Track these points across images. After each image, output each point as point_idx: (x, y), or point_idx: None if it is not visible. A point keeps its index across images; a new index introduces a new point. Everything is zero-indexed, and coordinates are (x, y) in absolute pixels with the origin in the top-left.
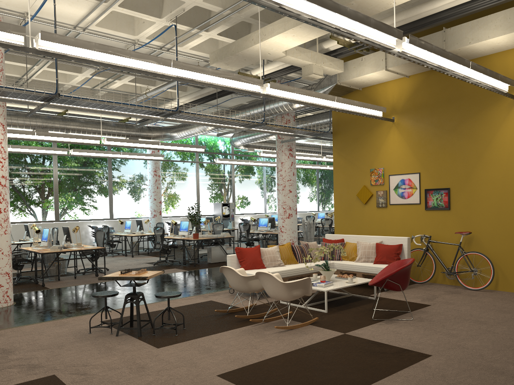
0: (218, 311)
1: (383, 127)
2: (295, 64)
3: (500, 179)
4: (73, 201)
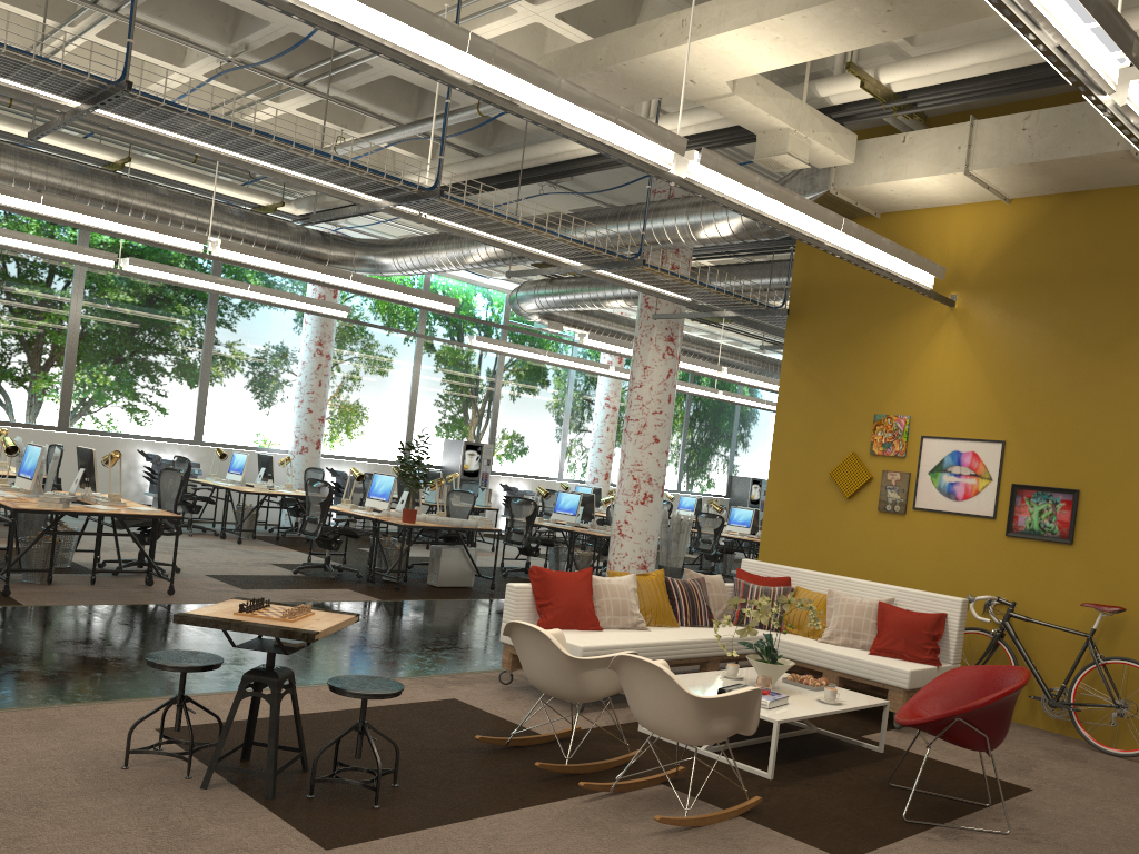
0: (485, 739)
1: (924, 317)
2: (745, 122)
3: None
4: (109, 387)
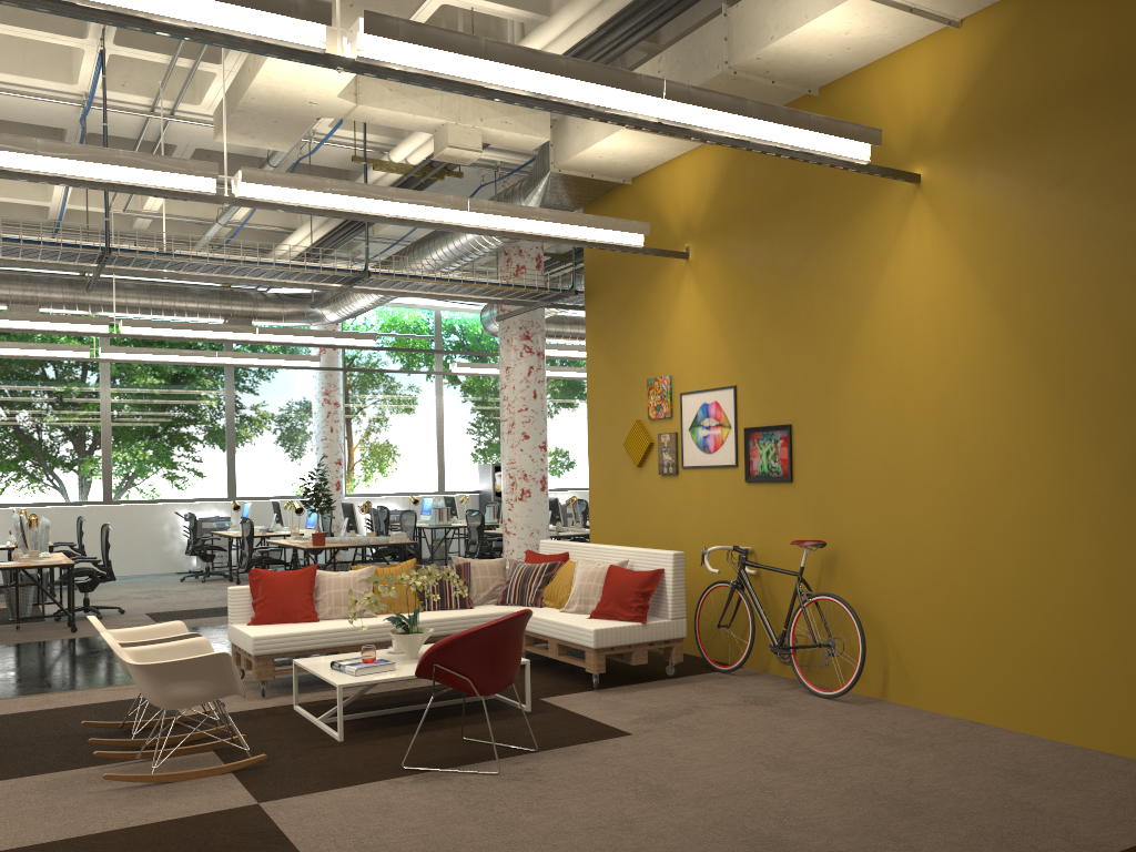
0: (91, 724)
1: (671, 274)
2: (407, 126)
3: (889, 400)
4: (144, 460)
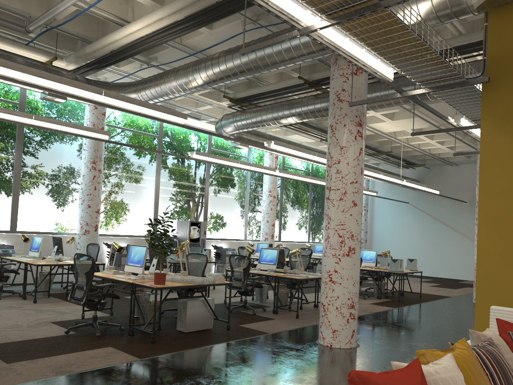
0: None
1: None
2: None
3: None
4: None
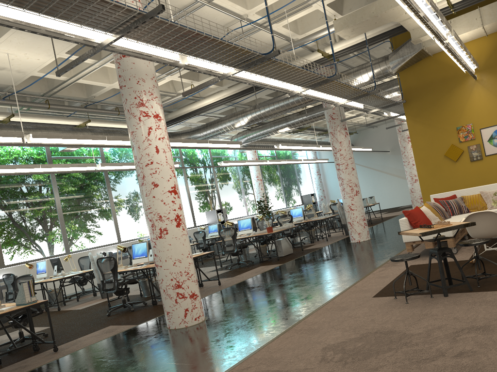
0: (471, 261)
1: (465, 86)
2: (409, 27)
3: None
4: (79, 229)
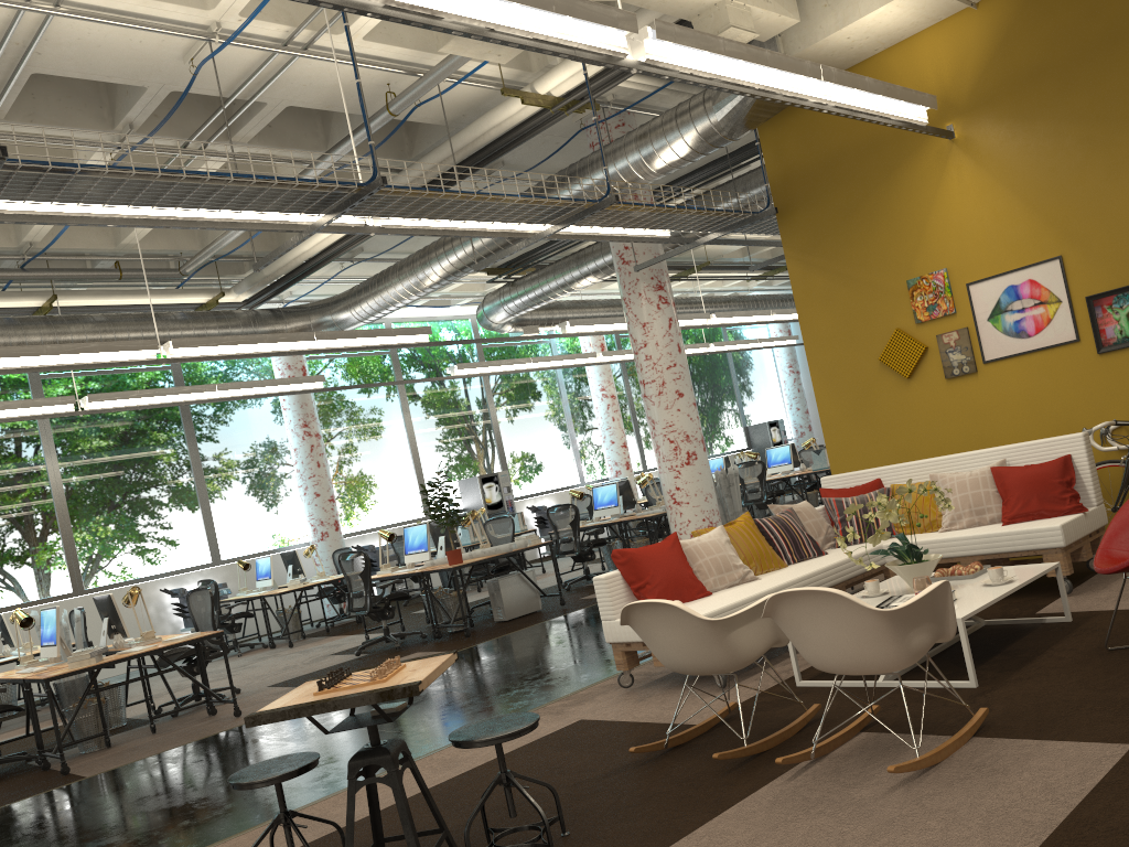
0: (641, 749)
1: (925, 160)
2: (676, 9)
3: None
4: (111, 536)
